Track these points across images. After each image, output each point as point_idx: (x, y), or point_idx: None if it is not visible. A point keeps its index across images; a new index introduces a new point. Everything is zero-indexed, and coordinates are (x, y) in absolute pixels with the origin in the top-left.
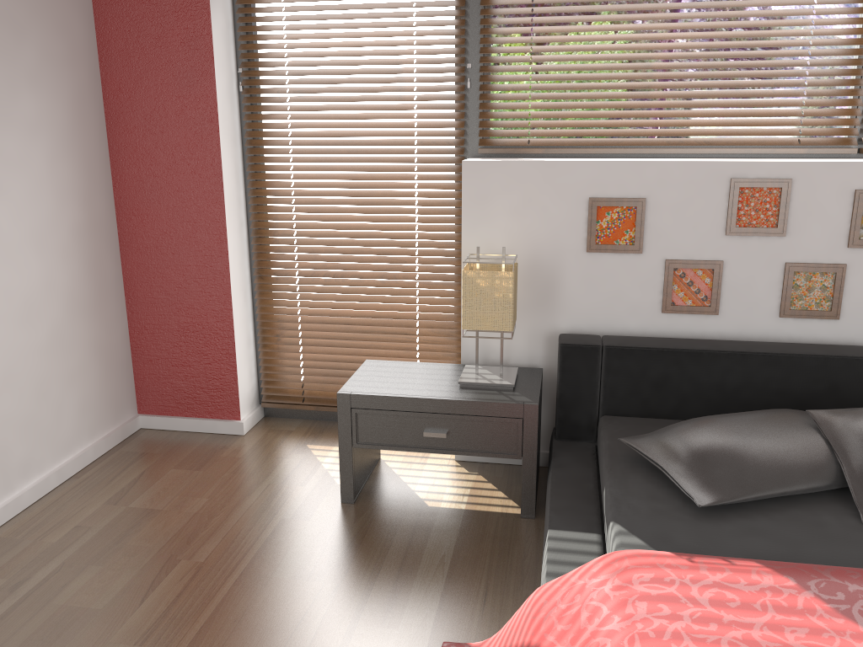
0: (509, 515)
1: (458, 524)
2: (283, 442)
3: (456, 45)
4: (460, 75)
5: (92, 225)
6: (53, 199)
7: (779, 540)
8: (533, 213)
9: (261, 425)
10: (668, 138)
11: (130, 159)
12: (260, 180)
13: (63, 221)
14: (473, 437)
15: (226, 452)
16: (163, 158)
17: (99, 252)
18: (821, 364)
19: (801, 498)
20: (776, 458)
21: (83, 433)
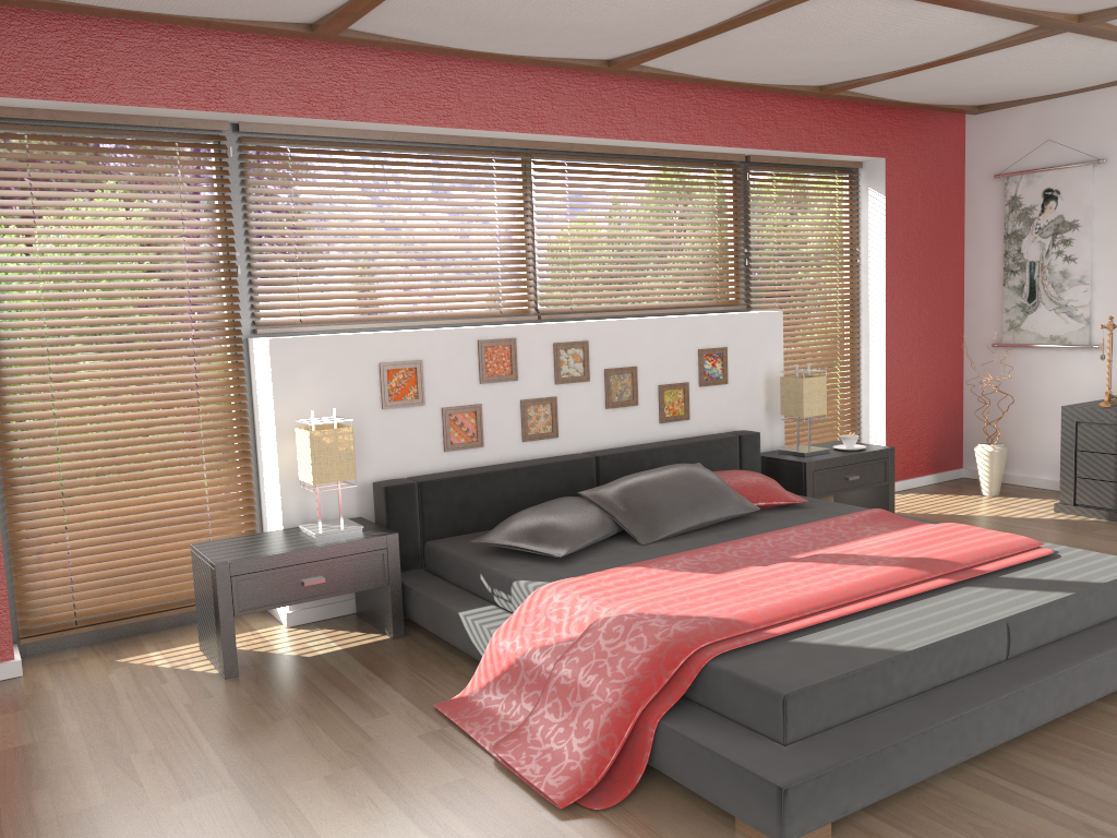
0: (382, 641)
1: (350, 657)
2: (84, 666)
3: (222, 235)
4: (228, 262)
5: None
6: None
7: (612, 561)
8: (336, 380)
9: (30, 664)
10: (412, 313)
11: None
12: (3, 377)
13: None
14: (347, 576)
15: (27, 691)
16: None
17: None
18: (562, 468)
19: (600, 544)
20: (582, 521)
21: None
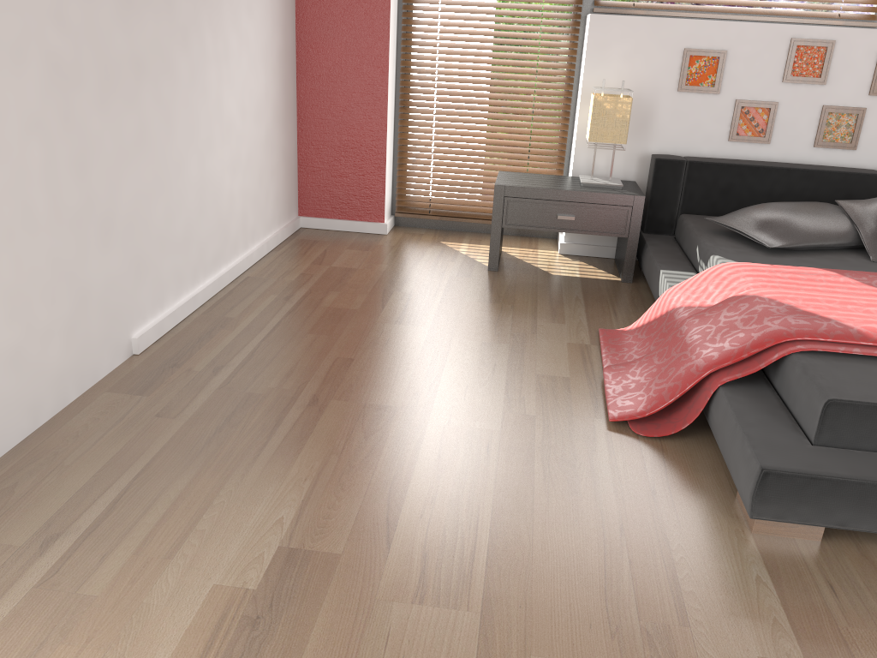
0: (613, 281)
1: (578, 283)
2: (421, 240)
3: None
4: None
5: (285, 52)
6: (271, 25)
7: (821, 265)
8: (640, 59)
9: (396, 230)
10: (741, 8)
11: (312, 0)
12: (410, 26)
13: (274, 45)
14: (593, 221)
15: (380, 243)
16: (341, 1)
17: (288, 75)
18: (842, 178)
19: (830, 251)
20: (817, 224)
21: (275, 219)
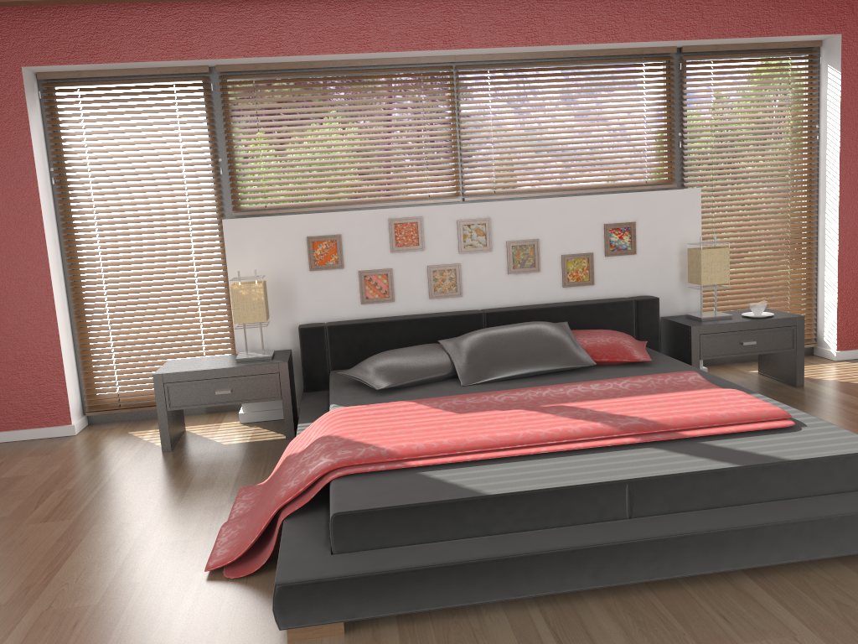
0: (278, 439)
1: (245, 448)
2: (109, 434)
3: (210, 147)
4: (215, 166)
5: None
6: None
7: (417, 396)
8: (273, 249)
9: (88, 429)
10: (354, 199)
11: None
12: (73, 246)
13: None
14: (248, 390)
15: (65, 444)
16: None
17: None
18: (452, 320)
19: (434, 383)
20: (419, 363)
21: None
